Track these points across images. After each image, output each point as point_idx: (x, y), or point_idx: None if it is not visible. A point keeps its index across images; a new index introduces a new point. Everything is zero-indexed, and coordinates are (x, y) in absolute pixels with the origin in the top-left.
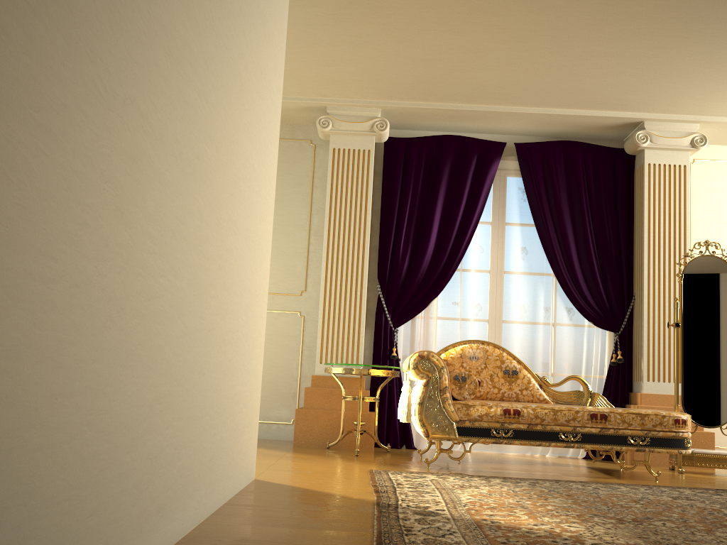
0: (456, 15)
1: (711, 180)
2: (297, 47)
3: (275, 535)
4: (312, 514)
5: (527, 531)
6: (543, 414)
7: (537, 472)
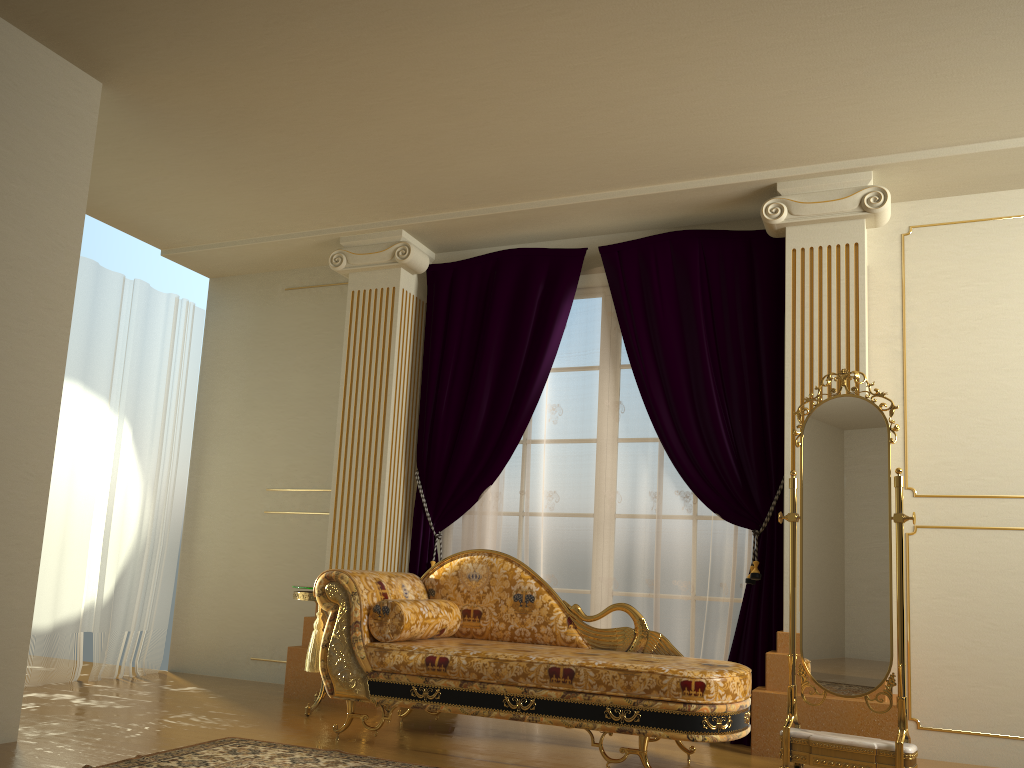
0: (347, 102)
1: (942, 258)
2: (231, 177)
3: None
4: None
5: None
6: (481, 665)
7: (496, 756)
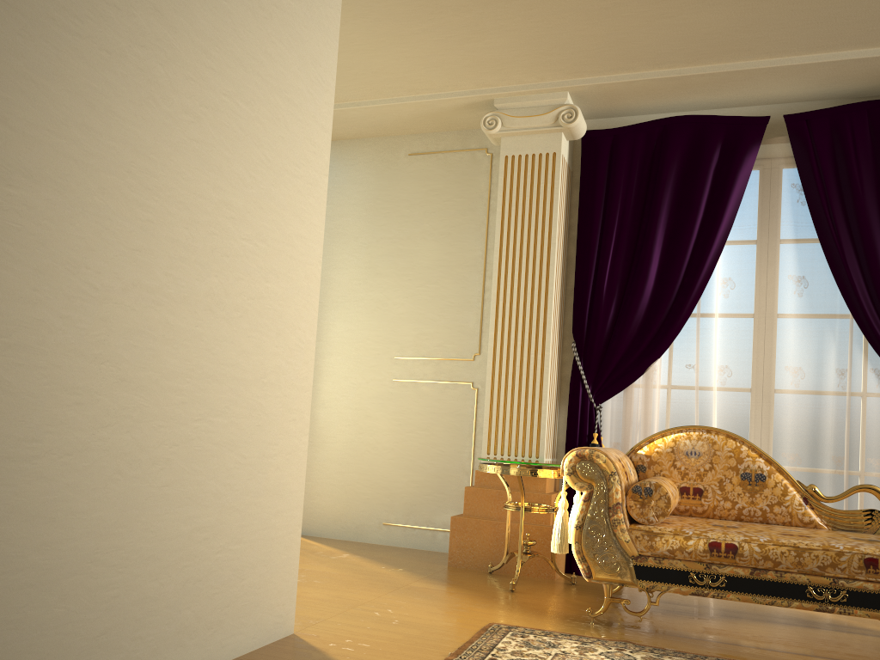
0: None
1: None
2: (420, 23)
3: None
4: None
5: None
6: (778, 553)
7: (776, 644)
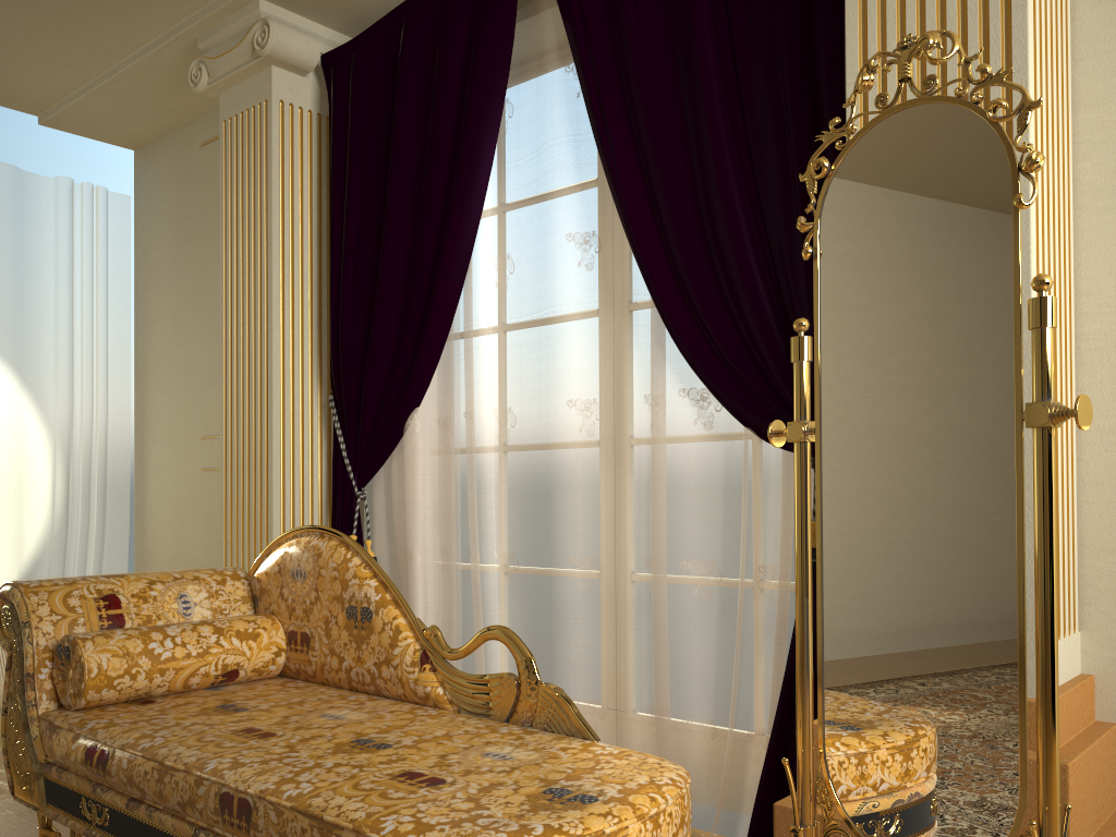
0: None
1: None
2: None
3: None
4: None
5: None
6: (142, 774)
7: None
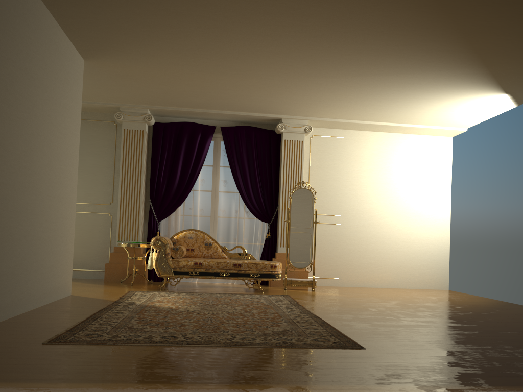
0: (169, 80)
1: (320, 146)
2: (97, 86)
3: (64, 309)
4: (84, 304)
5: (161, 307)
6: (212, 264)
7: (212, 290)
